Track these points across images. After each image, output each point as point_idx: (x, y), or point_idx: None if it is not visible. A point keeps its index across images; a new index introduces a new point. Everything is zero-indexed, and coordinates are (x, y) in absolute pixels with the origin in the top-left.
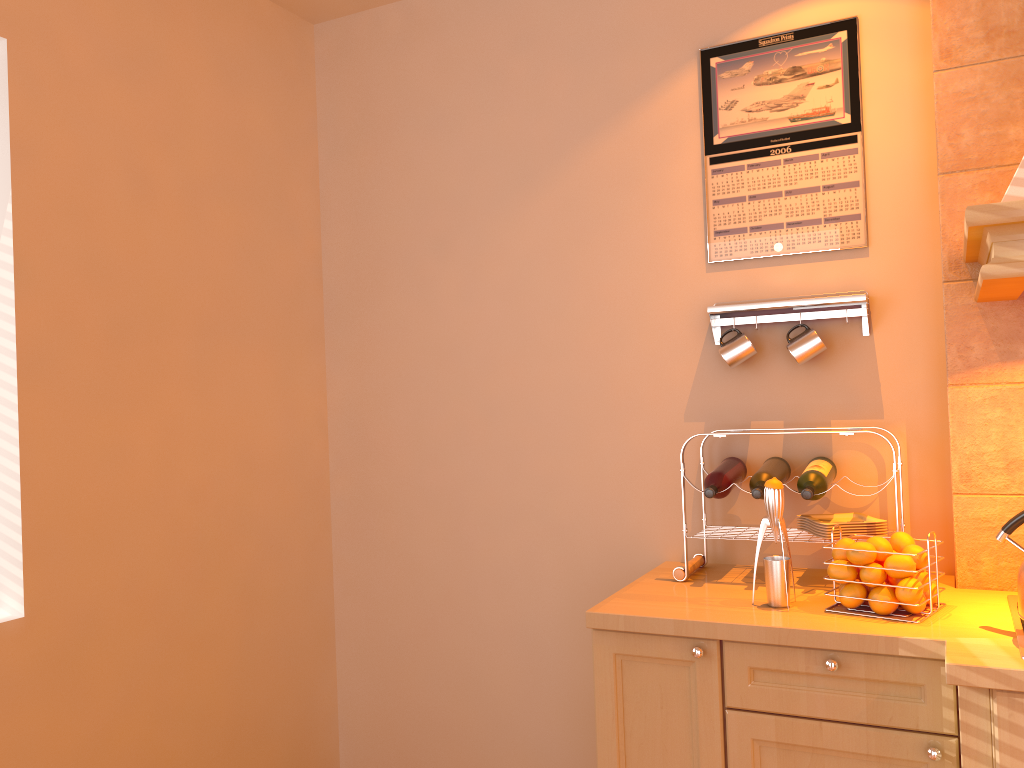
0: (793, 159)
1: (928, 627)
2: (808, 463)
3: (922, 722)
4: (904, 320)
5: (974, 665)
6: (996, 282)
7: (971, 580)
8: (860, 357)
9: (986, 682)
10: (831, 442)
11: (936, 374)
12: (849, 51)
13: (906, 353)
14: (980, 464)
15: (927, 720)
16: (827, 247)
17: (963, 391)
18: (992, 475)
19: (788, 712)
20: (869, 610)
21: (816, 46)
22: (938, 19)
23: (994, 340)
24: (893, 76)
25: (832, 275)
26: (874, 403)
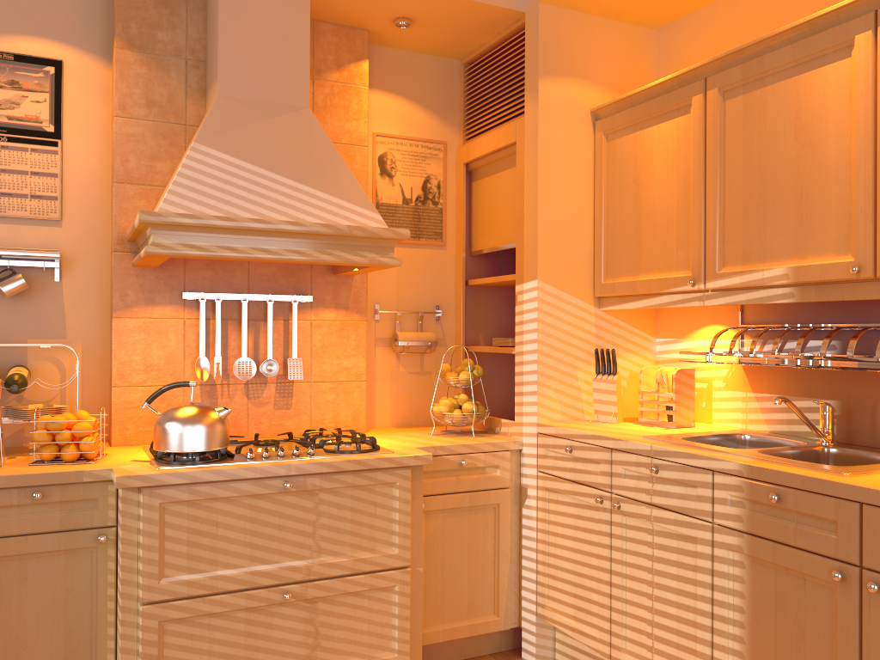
0: (9, 147)
1: (101, 464)
2: (9, 370)
3: (96, 521)
4: (84, 273)
5: (132, 475)
6: (152, 256)
7: (121, 441)
8: (52, 296)
9: (138, 483)
10: (27, 355)
11: (104, 310)
12: (56, 82)
13: (85, 295)
14: (130, 367)
15: (99, 519)
16: (32, 215)
17: (122, 321)
18: (137, 374)
19: (3, 534)
20: (60, 461)
21: (31, 71)
22: (119, 84)
23: (142, 291)
24: (86, 109)
25: (35, 236)
26: (61, 328)
